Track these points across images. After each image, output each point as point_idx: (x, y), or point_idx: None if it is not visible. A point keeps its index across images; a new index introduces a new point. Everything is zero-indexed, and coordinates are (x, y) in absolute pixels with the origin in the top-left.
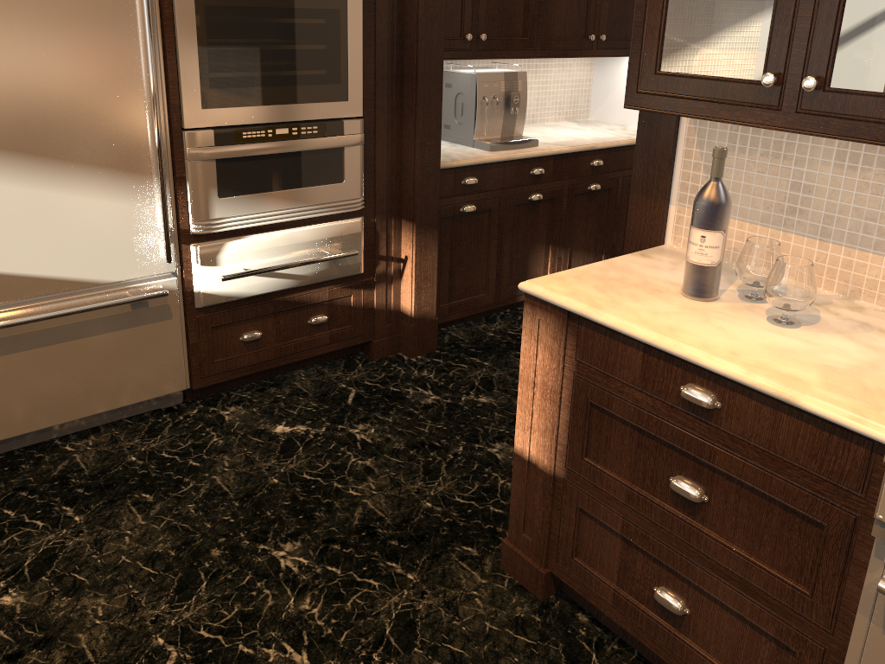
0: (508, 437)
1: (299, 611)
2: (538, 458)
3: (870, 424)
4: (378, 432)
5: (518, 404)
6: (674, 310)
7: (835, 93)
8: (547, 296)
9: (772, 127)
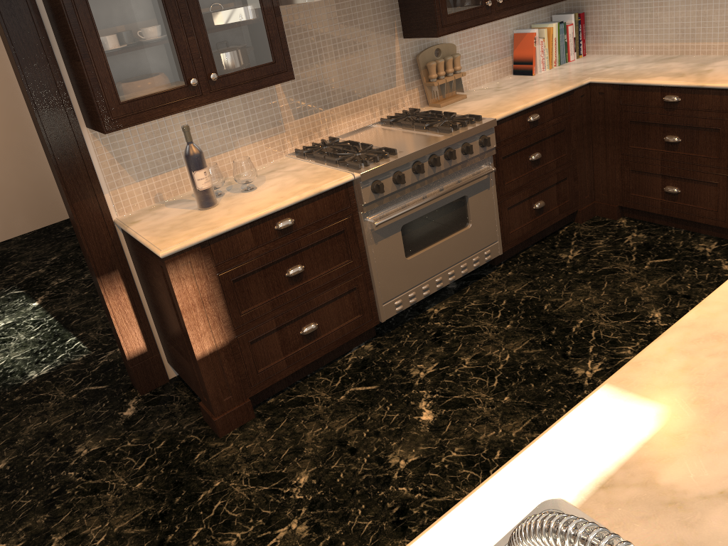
0: (72, 444)
1: (237, 544)
2: (214, 346)
3: (344, 178)
4: (9, 539)
5: (188, 329)
6: (227, 210)
7: (223, 77)
8: (185, 244)
9: (202, 104)
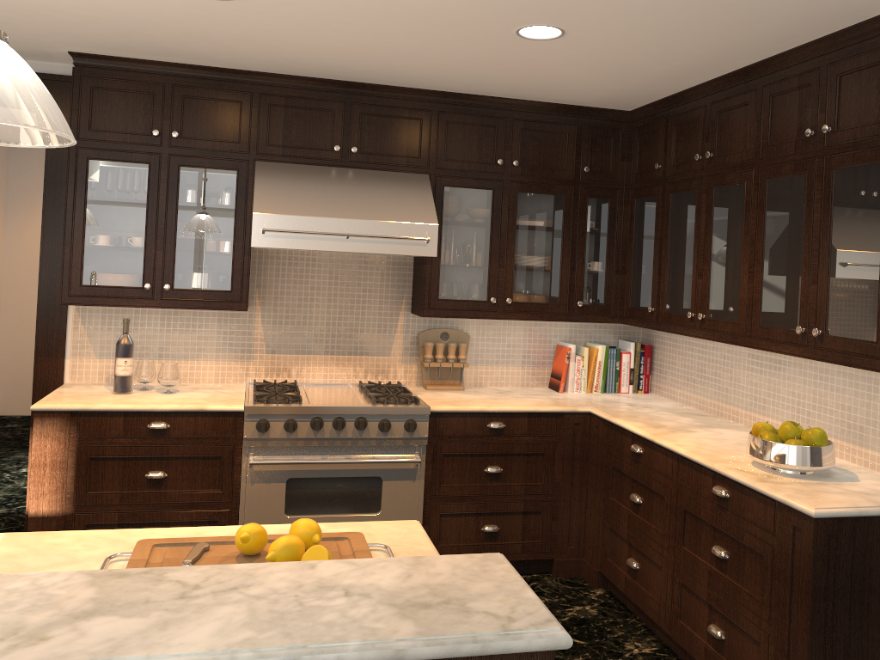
0: None
1: None
2: (50, 511)
3: (234, 406)
4: None
5: (31, 483)
6: (123, 398)
7: (177, 290)
8: (56, 406)
9: (150, 306)
